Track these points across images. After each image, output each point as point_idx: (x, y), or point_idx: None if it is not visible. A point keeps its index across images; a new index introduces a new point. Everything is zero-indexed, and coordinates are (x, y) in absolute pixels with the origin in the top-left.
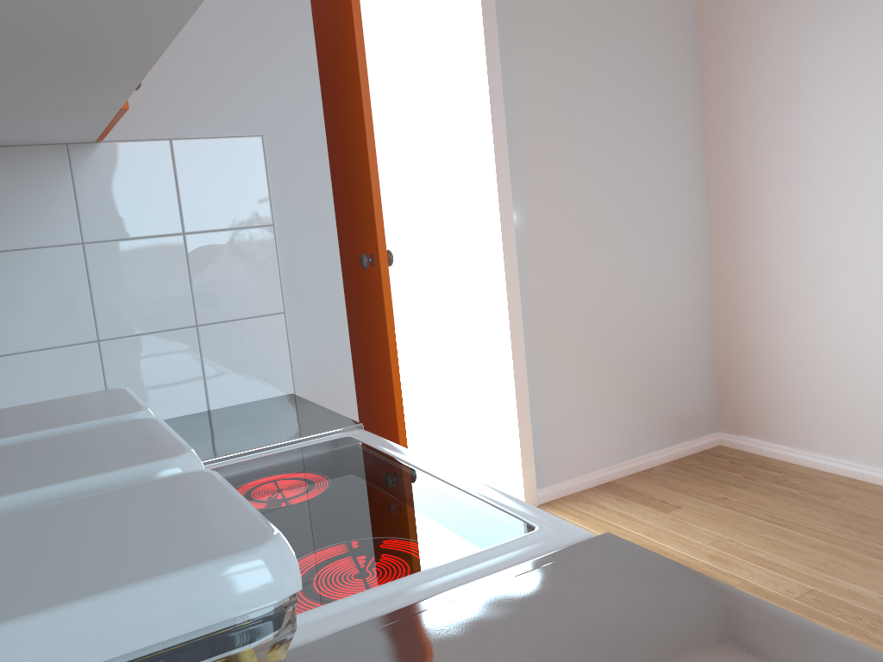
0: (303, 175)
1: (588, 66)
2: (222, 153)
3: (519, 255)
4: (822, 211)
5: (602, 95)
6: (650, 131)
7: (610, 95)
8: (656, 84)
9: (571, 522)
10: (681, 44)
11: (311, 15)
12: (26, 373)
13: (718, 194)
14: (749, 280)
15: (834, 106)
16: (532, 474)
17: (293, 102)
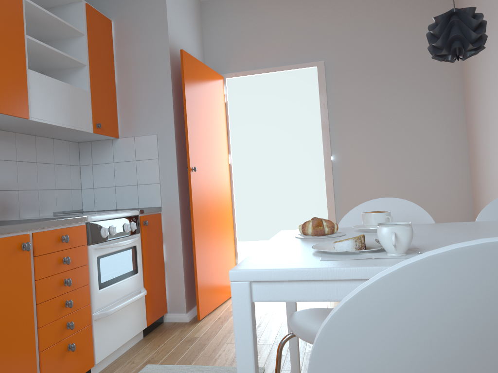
0: (167, 144)
1: (380, 87)
2: (146, 139)
3: (336, 174)
4: (492, 154)
5: (389, 99)
6: (422, 114)
7: (394, 99)
8: (427, 90)
9: None
10: (447, 68)
11: (172, 100)
12: (100, 192)
13: (470, 145)
14: (479, 193)
15: (490, 96)
16: None
17: (166, 124)
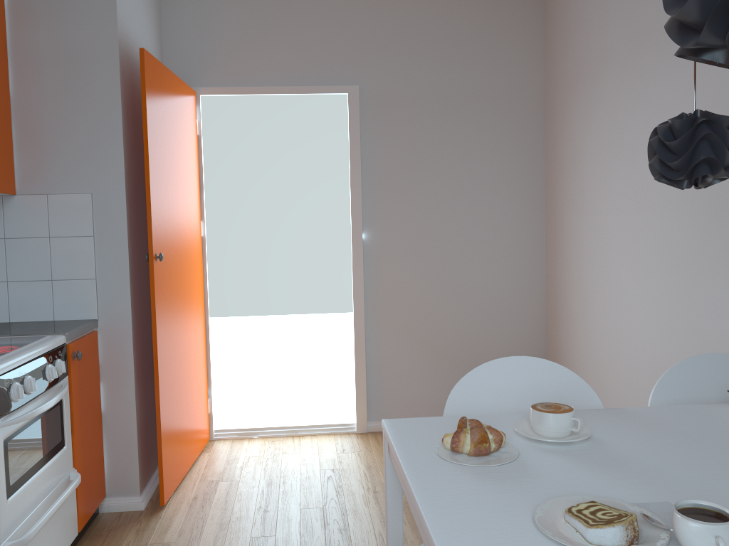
0: (111, 212)
1: (437, 136)
2: (70, 201)
3: (368, 261)
4: (587, 251)
5: (448, 155)
6: (491, 181)
7: (455, 155)
8: (500, 147)
9: (369, 445)
10: (527, 118)
11: (122, 135)
12: None
13: (550, 230)
14: (560, 298)
15: (593, 172)
16: (364, 409)
17: (109, 177)
